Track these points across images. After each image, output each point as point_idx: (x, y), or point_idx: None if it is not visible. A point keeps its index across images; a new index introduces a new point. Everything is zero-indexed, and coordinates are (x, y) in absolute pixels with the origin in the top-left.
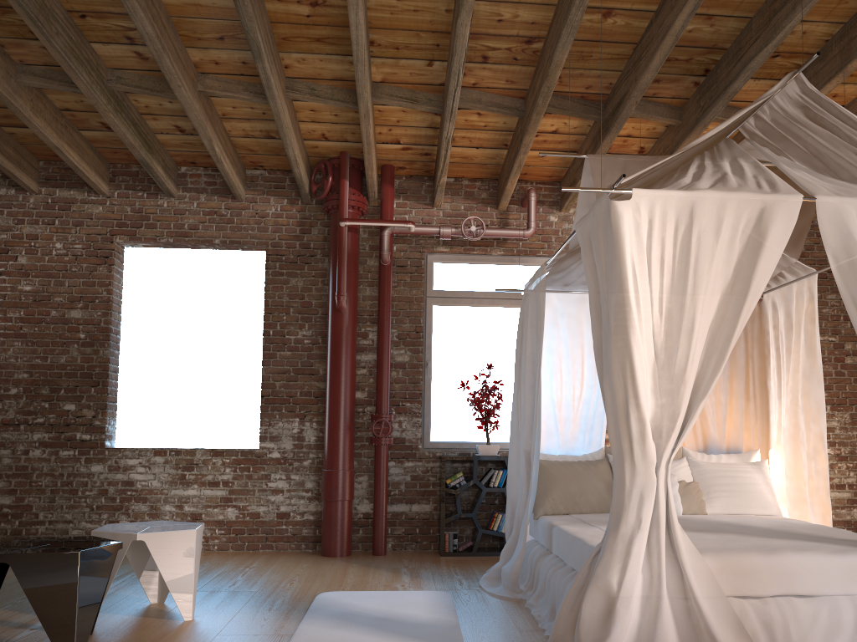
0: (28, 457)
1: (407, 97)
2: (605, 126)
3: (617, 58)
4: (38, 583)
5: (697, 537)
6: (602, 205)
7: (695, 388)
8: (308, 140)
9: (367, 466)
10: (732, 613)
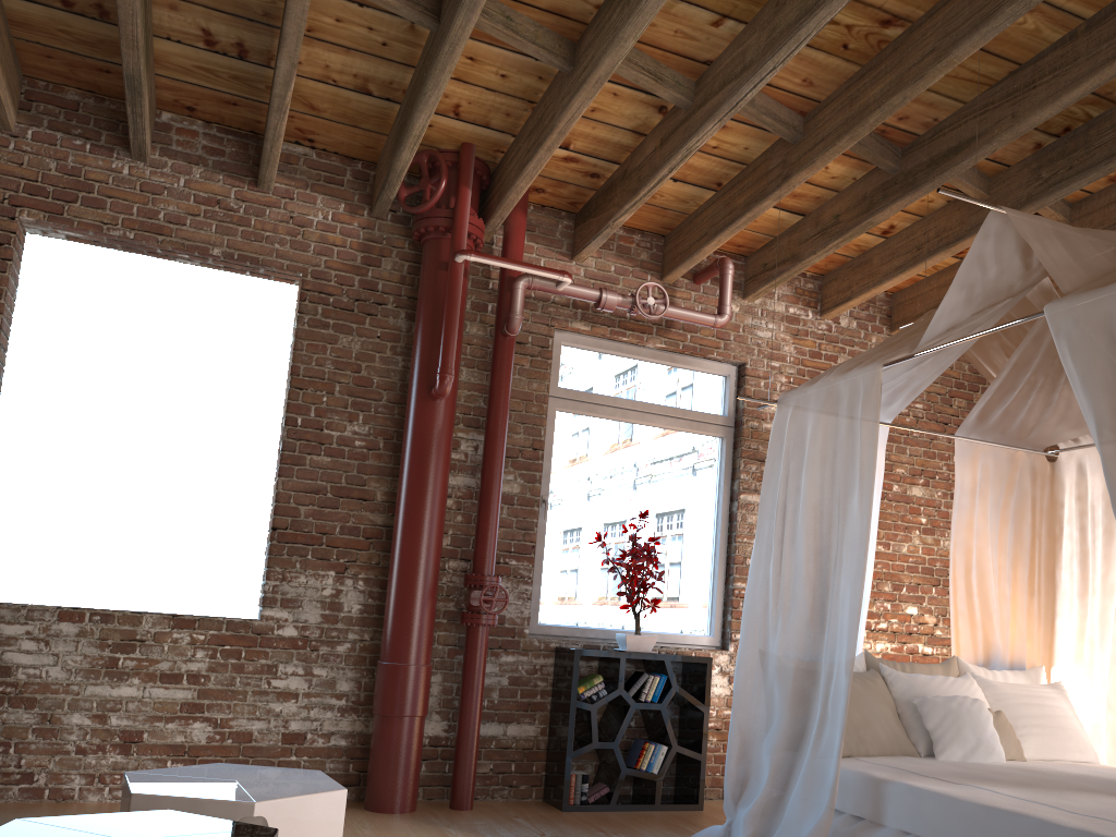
0: None
1: (649, 70)
2: (905, 181)
3: (976, 82)
4: None
5: None
6: None
7: None
8: None
9: (442, 659)
10: None
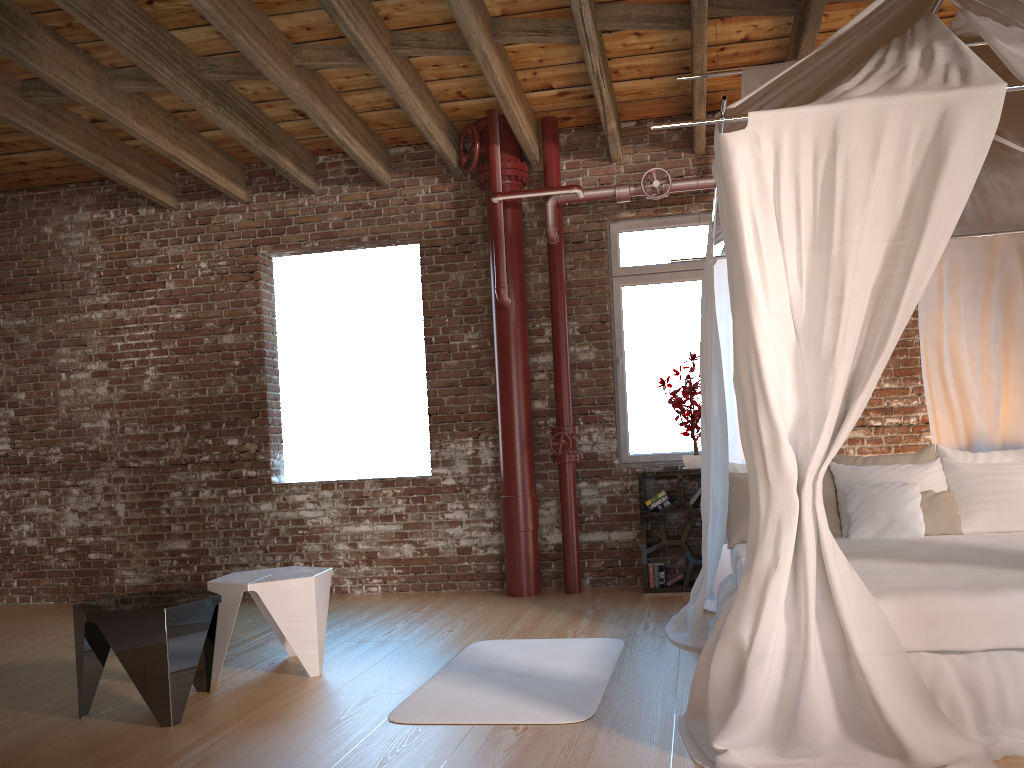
0: (199, 498)
1: (537, 29)
2: (801, 22)
3: None
4: (126, 642)
5: (903, 571)
6: (717, 140)
7: (857, 376)
8: (444, 103)
9: (555, 489)
10: (914, 675)
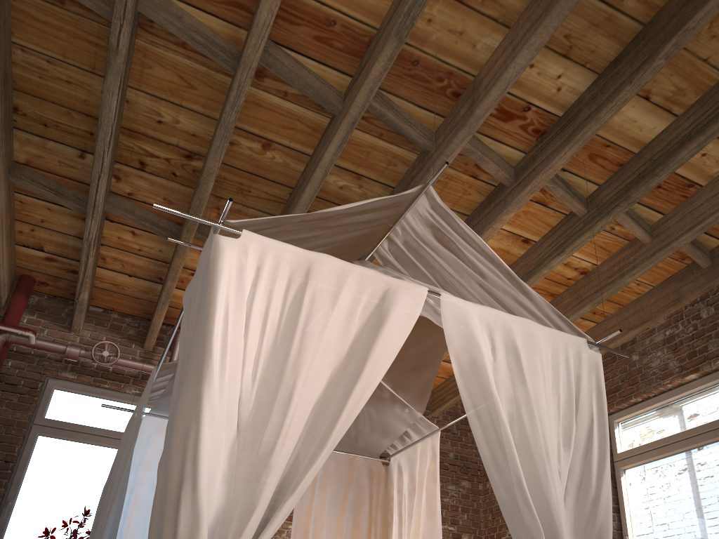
0: None
1: (52, 187)
2: None
3: (274, 201)
4: None
5: None
6: (207, 248)
7: (286, 484)
8: None
9: None
10: None
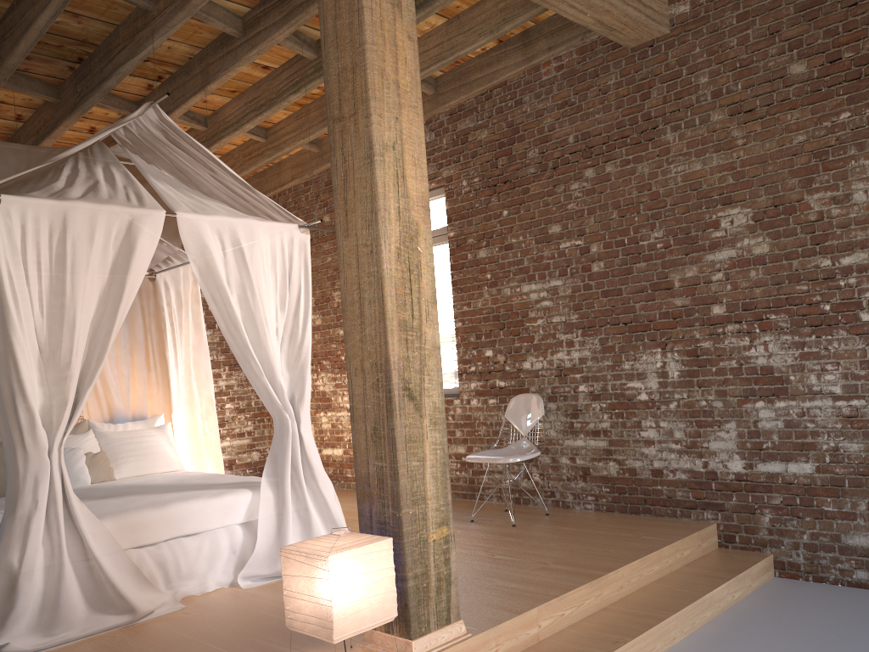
0: None
1: None
2: None
3: None
4: None
5: (100, 504)
6: None
7: (83, 377)
8: None
9: None
10: (130, 562)
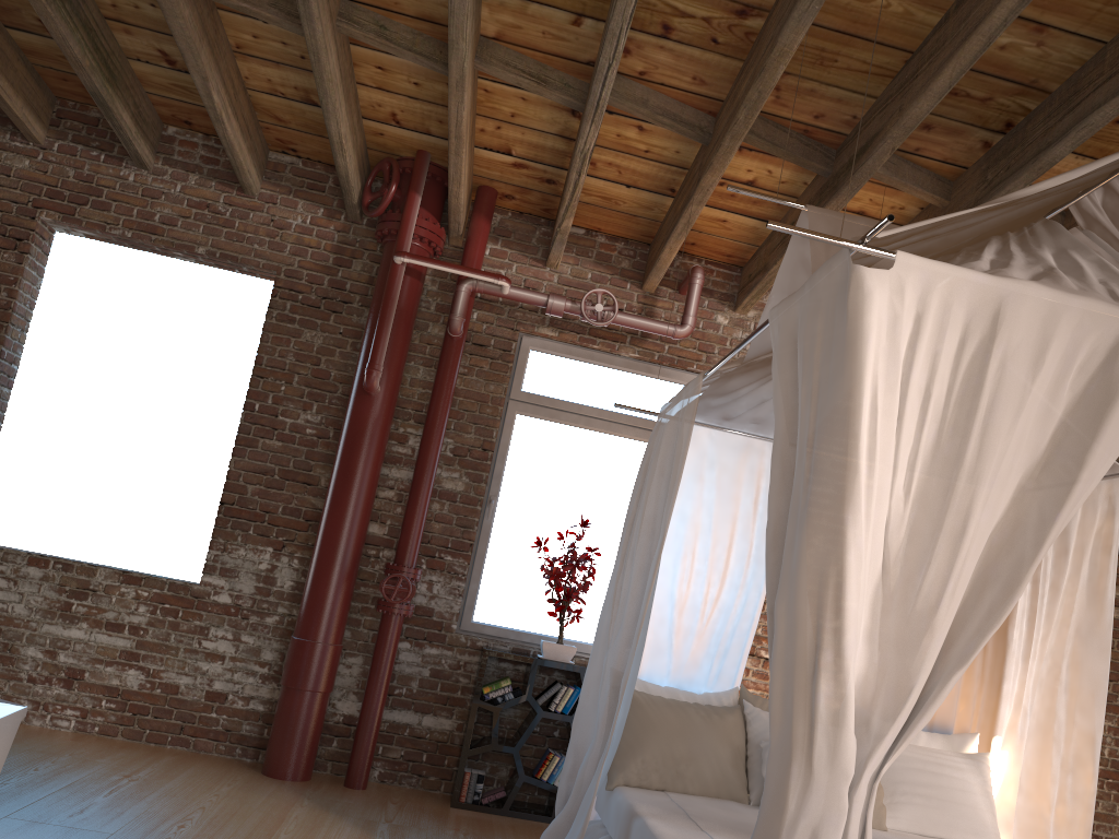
0: None
1: (531, 72)
2: (832, 184)
3: (875, 74)
4: None
5: None
6: (832, 273)
7: (945, 643)
8: (369, 120)
9: (366, 643)
10: None
